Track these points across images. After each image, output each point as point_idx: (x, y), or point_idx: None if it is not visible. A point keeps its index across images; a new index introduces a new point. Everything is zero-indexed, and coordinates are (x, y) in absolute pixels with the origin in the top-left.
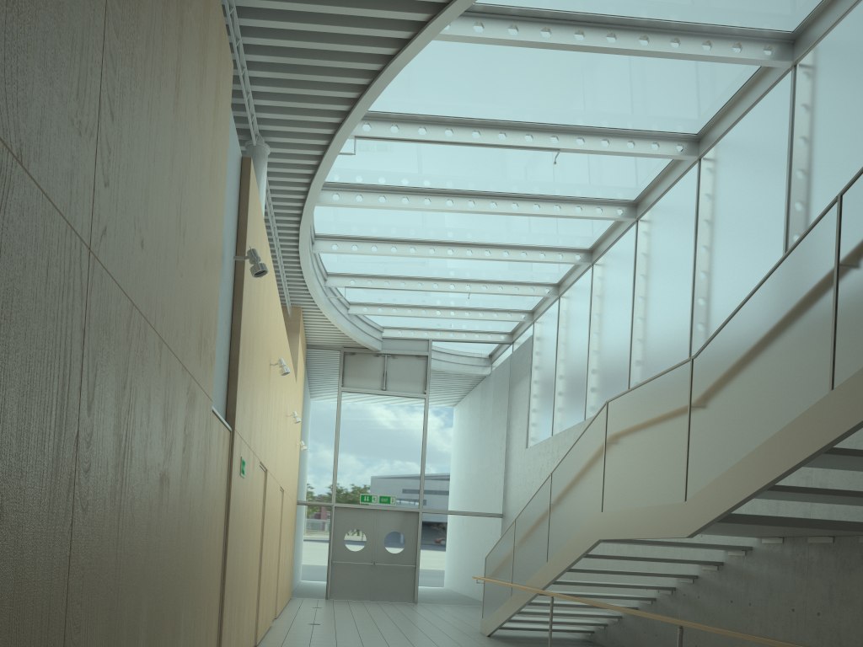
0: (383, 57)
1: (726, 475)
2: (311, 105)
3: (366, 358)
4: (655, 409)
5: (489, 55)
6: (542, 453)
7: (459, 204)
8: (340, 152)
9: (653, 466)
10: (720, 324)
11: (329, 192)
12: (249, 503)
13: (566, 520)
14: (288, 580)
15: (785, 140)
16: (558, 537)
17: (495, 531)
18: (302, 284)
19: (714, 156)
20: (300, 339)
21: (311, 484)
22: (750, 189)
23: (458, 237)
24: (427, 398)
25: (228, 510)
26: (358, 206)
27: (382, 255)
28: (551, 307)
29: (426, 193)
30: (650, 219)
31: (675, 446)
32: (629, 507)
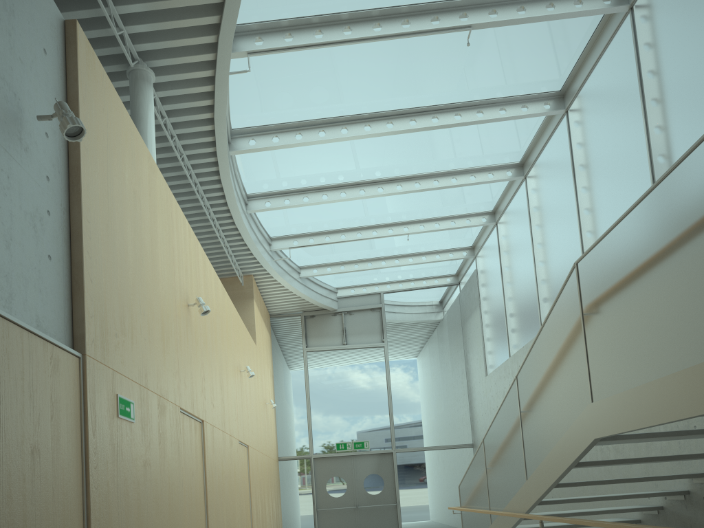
0: None
1: None
2: (180, 2)
3: (325, 318)
4: (656, 236)
5: None
6: (502, 377)
7: (377, 127)
8: (243, 85)
9: (668, 314)
10: None
11: (245, 139)
12: (159, 454)
13: (544, 425)
14: None
15: None
16: (536, 448)
17: (468, 460)
18: (245, 248)
19: None
20: (256, 304)
21: (289, 440)
22: None
23: (385, 172)
24: (386, 345)
25: (87, 462)
26: (276, 147)
27: (314, 204)
28: (490, 236)
29: (341, 122)
30: (581, 102)
31: None
32: (635, 385)
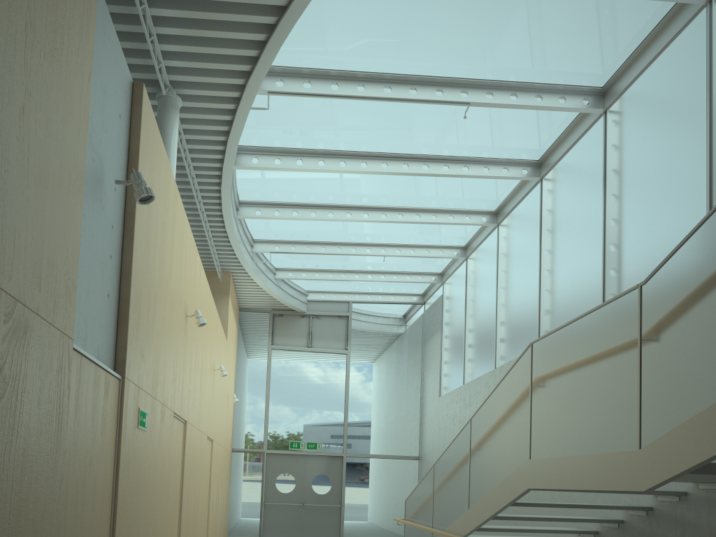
0: None
1: (700, 417)
2: (219, 50)
3: (293, 319)
4: (592, 346)
5: None
6: (454, 401)
7: (373, 166)
8: (257, 113)
9: (593, 409)
10: (636, 267)
11: (249, 156)
12: (157, 456)
13: (489, 466)
14: (223, 522)
15: (702, 75)
16: (480, 483)
17: (413, 472)
18: (229, 248)
19: (621, 106)
20: (230, 300)
21: (244, 433)
22: (664, 130)
23: (372, 201)
24: (349, 353)
25: (118, 468)
26: (277, 169)
27: (302, 220)
28: (459, 268)
29: (341, 156)
30: (554, 176)
31: (622, 386)
32: (563, 454)
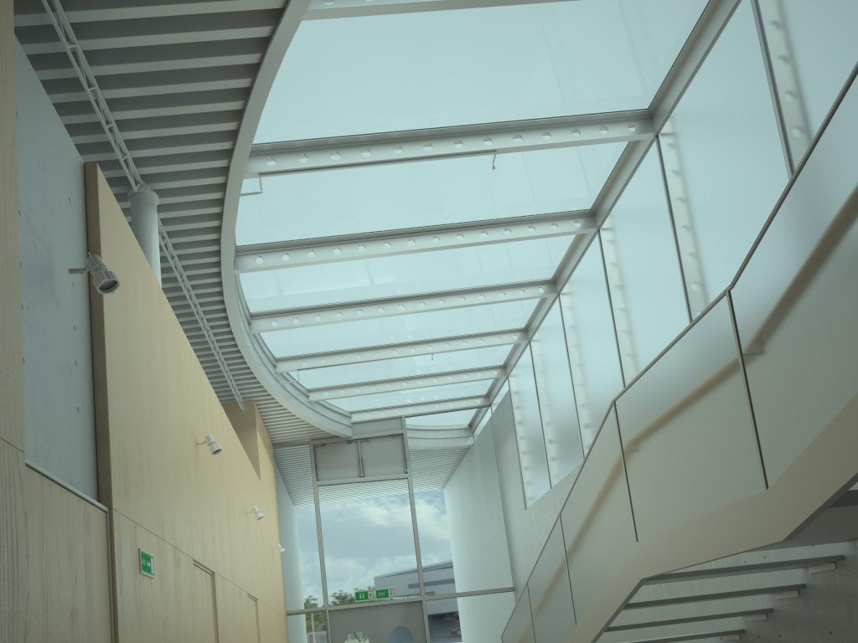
0: (259, 45)
1: (834, 426)
2: (191, 129)
3: (338, 447)
4: (685, 382)
5: (391, 40)
6: (544, 510)
7: (398, 245)
8: (251, 203)
9: (701, 457)
10: None
11: (252, 256)
12: (176, 612)
13: (591, 565)
14: None
15: (760, 65)
16: (584, 589)
17: (510, 606)
18: (247, 371)
19: (673, 124)
20: (259, 433)
21: (299, 591)
22: (728, 137)
23: (406, 289)
24: (410, 476)
25: (116, 622)
26: (286, 266)
27: (327, 323)
28: (523, 355)
29: (359, 239)
30: (613, 222)
31: (730, 418)
32: (676, 524)
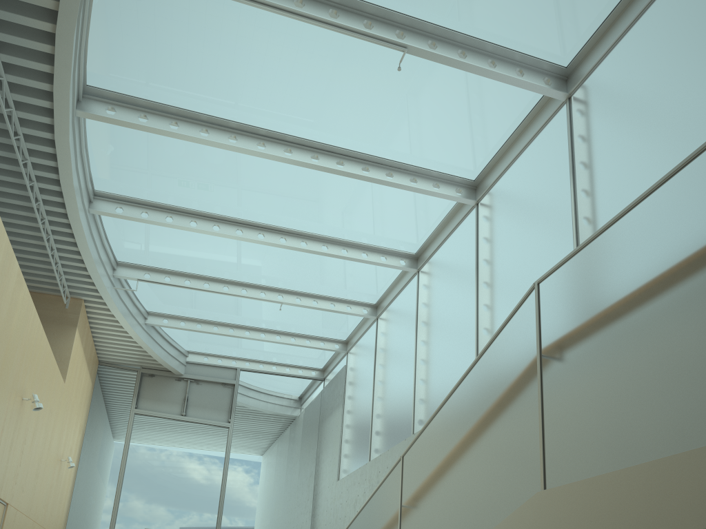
0: None
1: None
2: None
3: (166, 381)
4: None
5: None
6: (357, 482)
7: (273, 149)
8: (112, 22)
9: None
10: None
11: (103, 104)
12: None
13: (441, 525)
14: None
15: None
16: None
17: None
18: (77, 258)
19: (593, 82)
20: (79, 336)
21: (85, 515)
22: (670, 79)
23: (270, 217)
24: (231, 427)
25: None
26: (141, 127)
27: (178, 228)
28: (368, 332)
29: (231, 129)
30: (496, 193)
31: None
32: (654, 457)
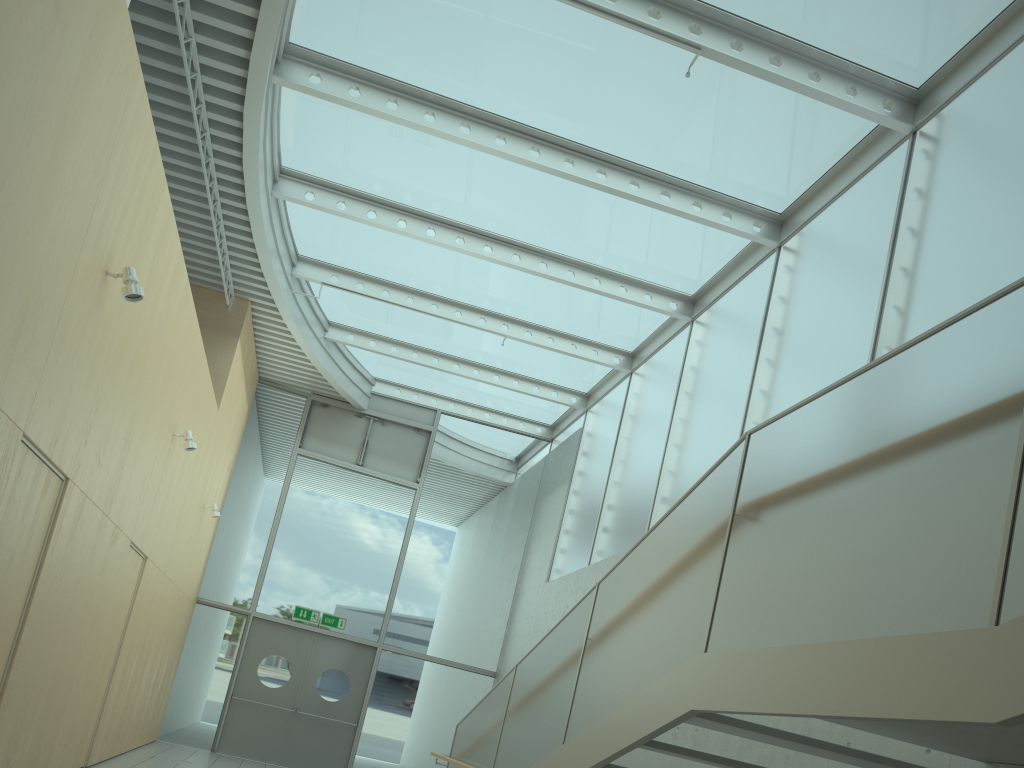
0: None
1: None
2: None
3: (342, 416)
4: (895, 419)
5: None
6: (569, 590)
7: (516, 147)
8: None
9: (876, 546)
10: None
11: (306, 69)
12: None
13: (617, 668)
14: (149, 710)
15: None
16: (594, 699)
17: (482, 695)
18: (250, 251)
19: (945, 120)
20: (240, 348)
21: (224, 578)
22: (1023, 151)
23: (503, 227)
24: (420, 489)
25: None
26: (350, 105)
27: (382, 228)
28: (617, 388)
29: (465, 115)
30: (804, 240)
31: (964, 491)
32: (784, 643)
